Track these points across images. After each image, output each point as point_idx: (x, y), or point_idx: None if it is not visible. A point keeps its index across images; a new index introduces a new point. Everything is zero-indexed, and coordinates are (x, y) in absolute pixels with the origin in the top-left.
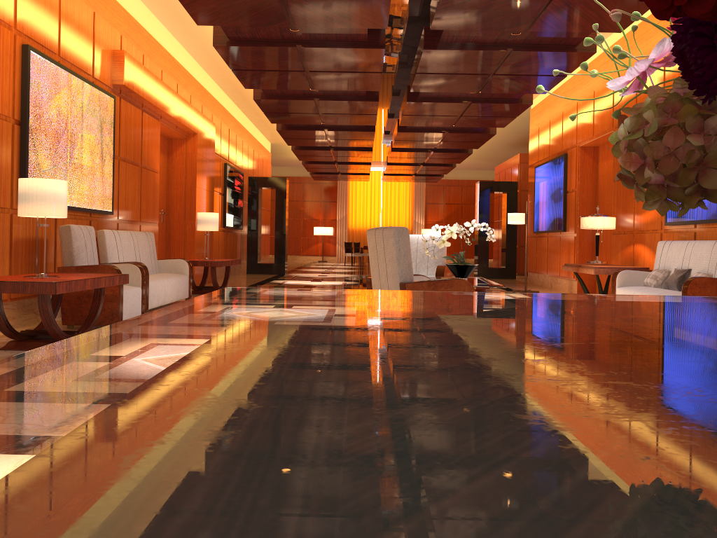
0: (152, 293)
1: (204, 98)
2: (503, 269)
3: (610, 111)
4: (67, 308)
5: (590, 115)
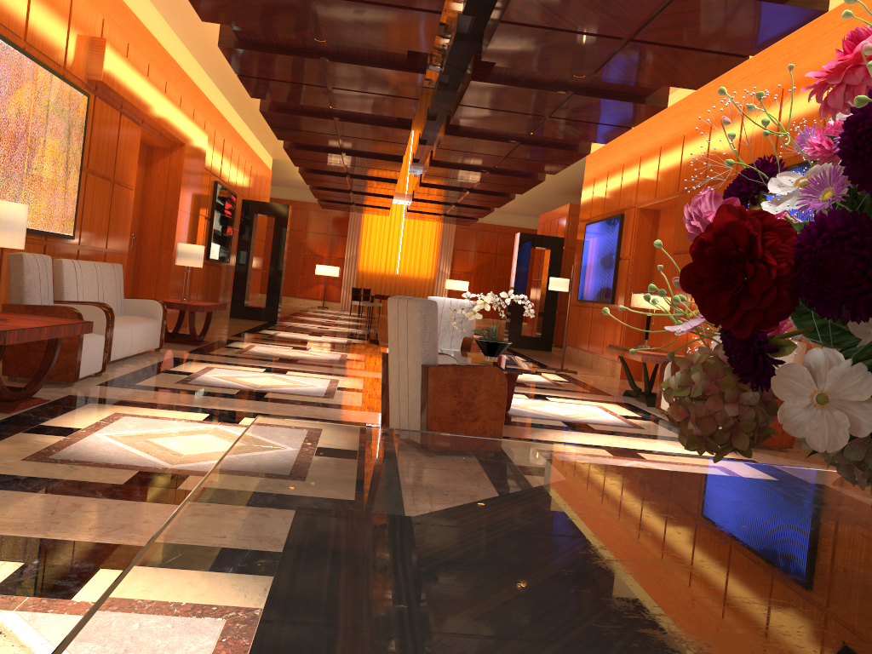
0: (117, 342)
1: (198, 100)
2: (538, 339)
3: (677, 172)
4: (10, 356)
5: (654, 173)
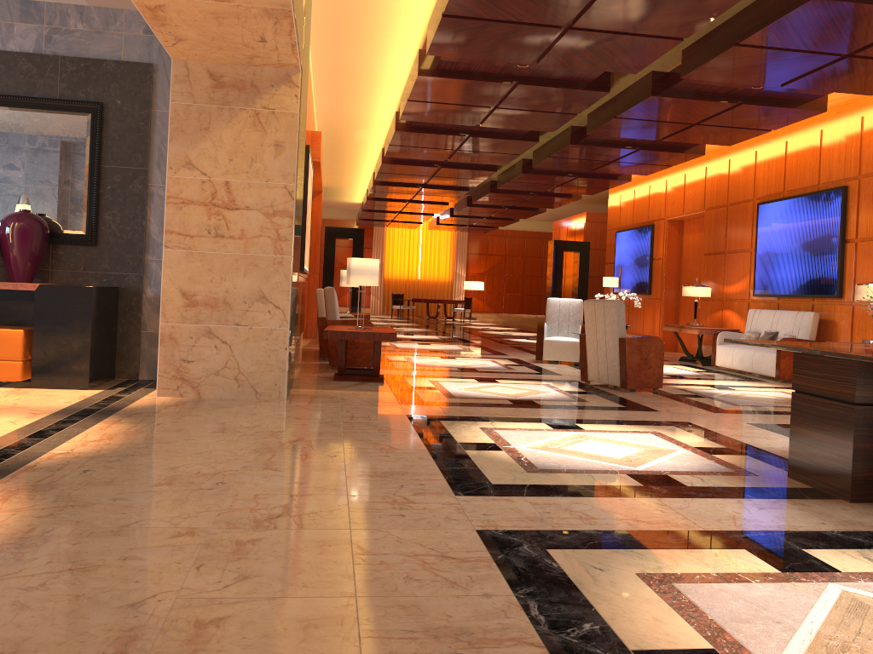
0: None
1: None
2: None
3: (702, 194)
4: (334, 353)
5: (680, 194)
